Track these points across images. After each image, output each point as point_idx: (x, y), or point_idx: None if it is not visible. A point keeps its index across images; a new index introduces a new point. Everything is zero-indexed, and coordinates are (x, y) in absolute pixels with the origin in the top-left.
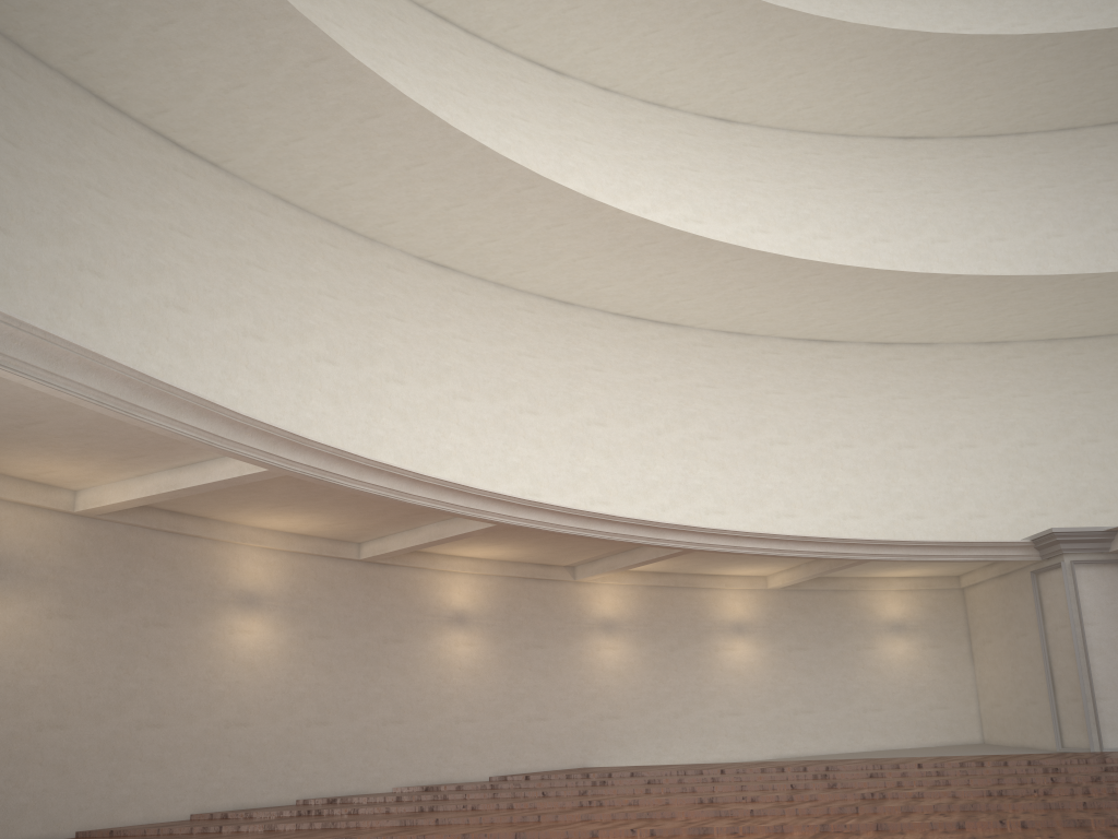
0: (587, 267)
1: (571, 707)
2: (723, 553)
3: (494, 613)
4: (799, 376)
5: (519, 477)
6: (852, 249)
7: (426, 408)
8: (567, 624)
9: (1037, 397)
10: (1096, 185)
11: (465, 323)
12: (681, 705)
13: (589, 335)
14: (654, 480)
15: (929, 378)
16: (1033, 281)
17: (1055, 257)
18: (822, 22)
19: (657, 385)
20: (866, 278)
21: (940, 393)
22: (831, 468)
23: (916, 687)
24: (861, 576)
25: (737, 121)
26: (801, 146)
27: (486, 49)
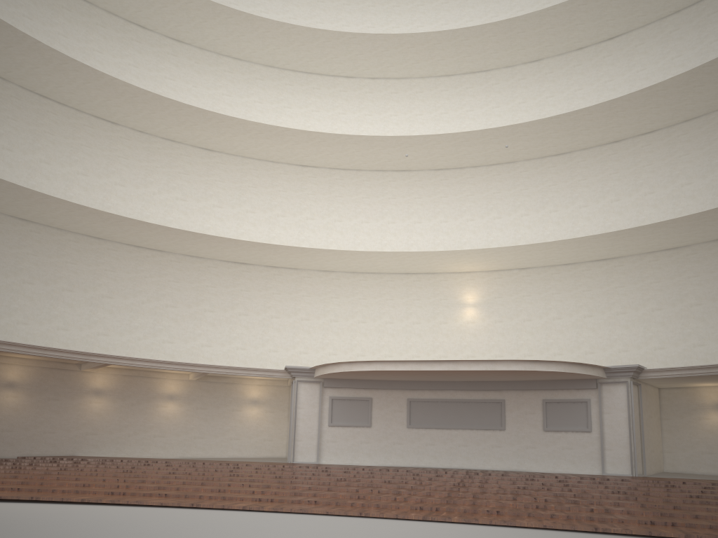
0: (98, 226)
1: (70, 428)
2: (127, 366)
3: (32, 383)
4: (226, 279)
5: (57, 321)
6: (265, 219)
7: (5, 287)
8: (74, 390)
9: (342, 299)
10: (388, 199)
11: (36, 247)
12: (133, 430)
13: (110, 254)
14: (136, 325)
15: (293, 285)
16: (319, 250)
17: (363, 232)
18: (234, 118)
19: (146, 279)
20: (238, 242)
21: (297, 293)
22: (235, 324)
23: (259, 430)
24: (239, 377)
25: (215, 150)
26: (248, 165)
27: (70, 111)
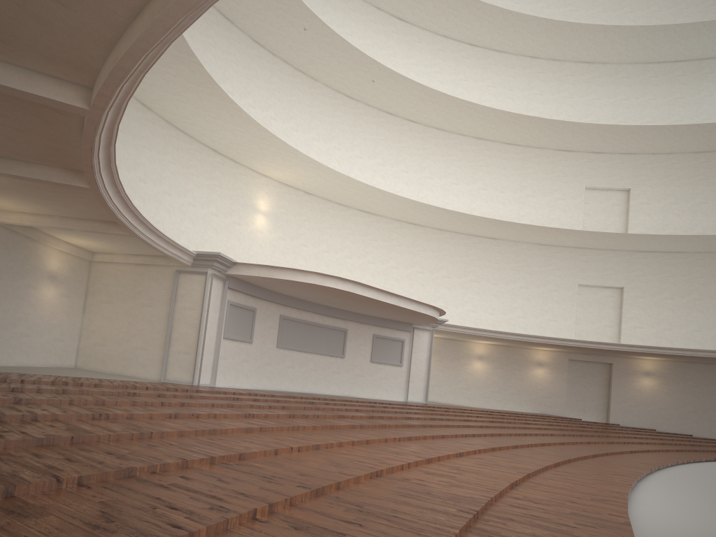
0: None
1: None
2: (99, 200)
3: None
4: None
5: None
6: None
7: None
8: None
9: (154, 154)
10: (209, 45)
11: None
12: None
13: None
14: None
15: None
16: (218, 93)
17: None
18: None
19: None
20: None
21: None
22: None
23: (52, 323)
24: (49, 233)
25: None
26: None
27: None
